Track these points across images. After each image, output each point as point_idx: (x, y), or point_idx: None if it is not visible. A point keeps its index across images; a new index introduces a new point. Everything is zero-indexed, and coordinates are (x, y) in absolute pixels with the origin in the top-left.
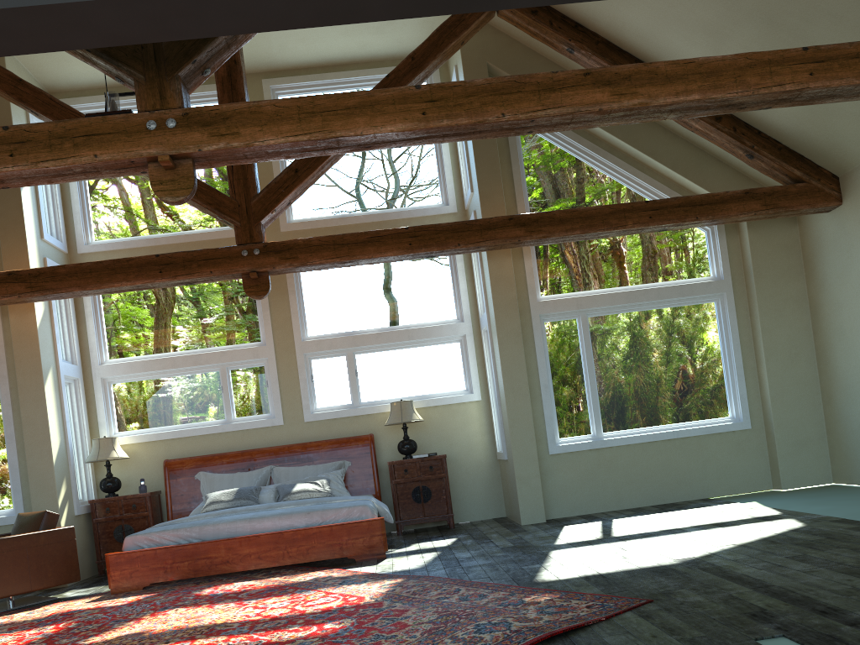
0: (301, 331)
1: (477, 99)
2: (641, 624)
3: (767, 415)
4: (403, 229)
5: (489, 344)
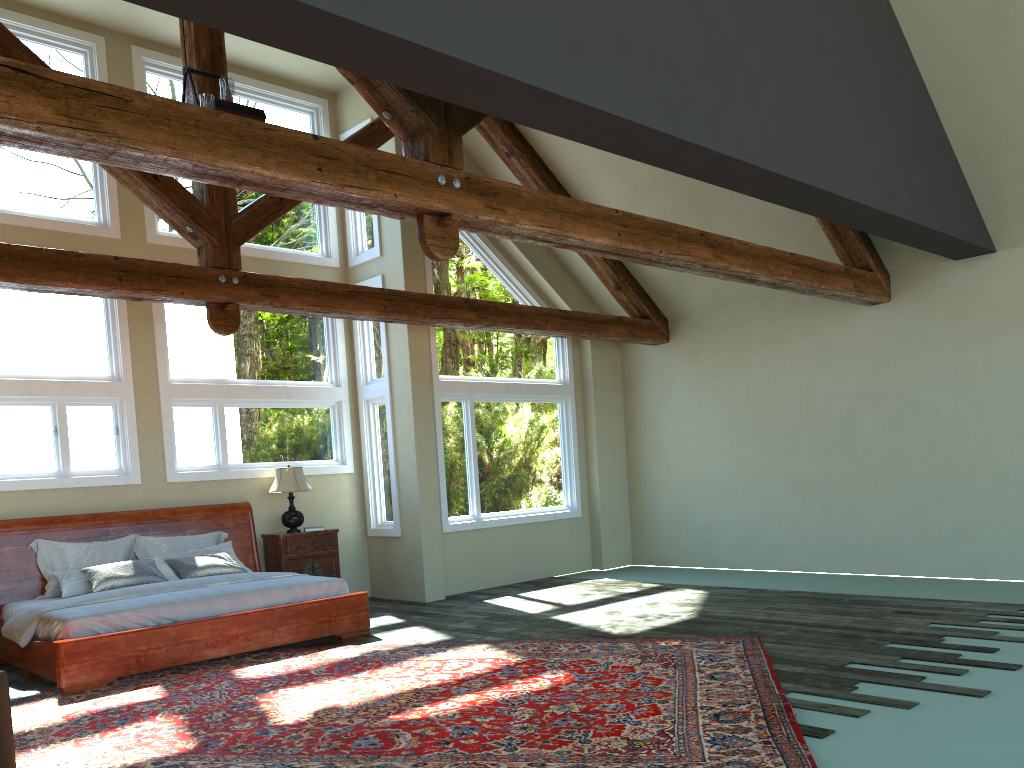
0: (166, 370)
1: (648, 233)
2: (795, 647)
3: (593, 505)
4: (379, 290)
5: (369, 415)
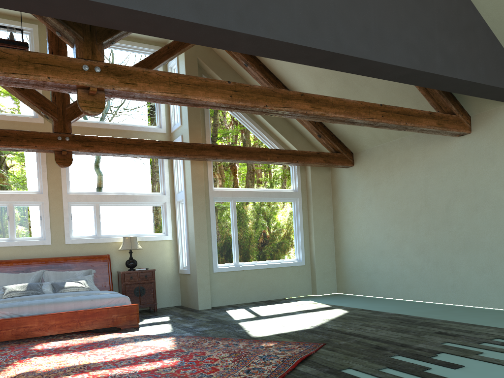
0: (67, 187)
1: (255, 95)
2: (334, 353)
3: (312, 259)
4: (156, 141)
5: (180, 209)
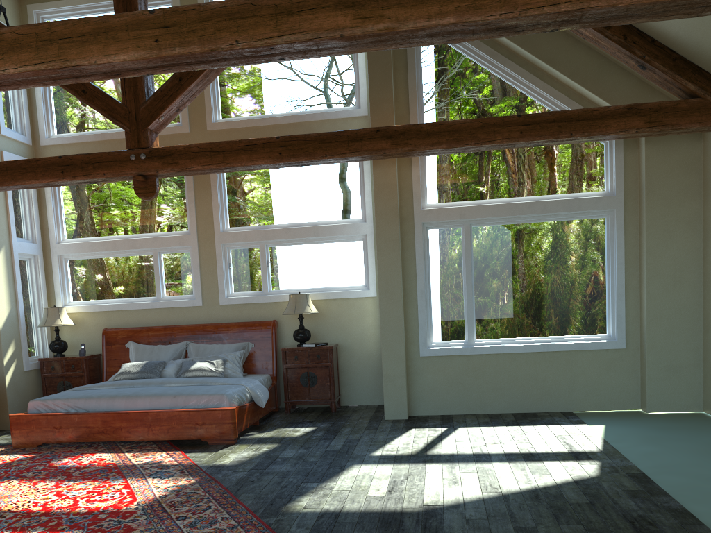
0: (220, 223)
1: (211, 24)
2: None
3: (642, 337)
4: (274, 139)
5: None
